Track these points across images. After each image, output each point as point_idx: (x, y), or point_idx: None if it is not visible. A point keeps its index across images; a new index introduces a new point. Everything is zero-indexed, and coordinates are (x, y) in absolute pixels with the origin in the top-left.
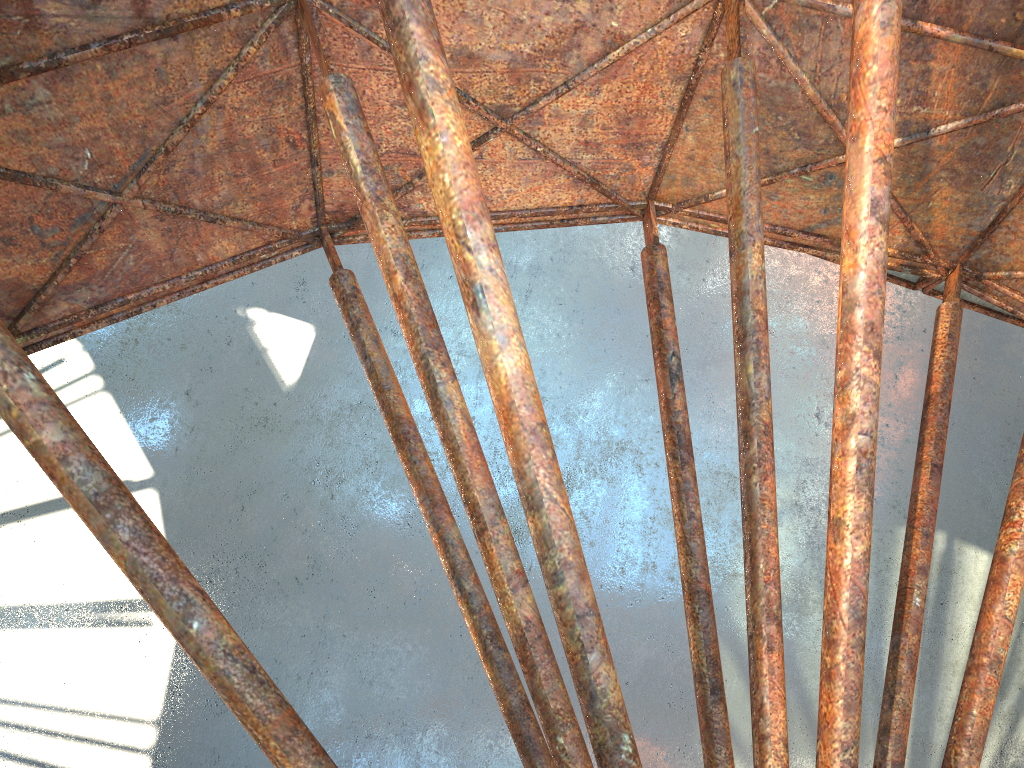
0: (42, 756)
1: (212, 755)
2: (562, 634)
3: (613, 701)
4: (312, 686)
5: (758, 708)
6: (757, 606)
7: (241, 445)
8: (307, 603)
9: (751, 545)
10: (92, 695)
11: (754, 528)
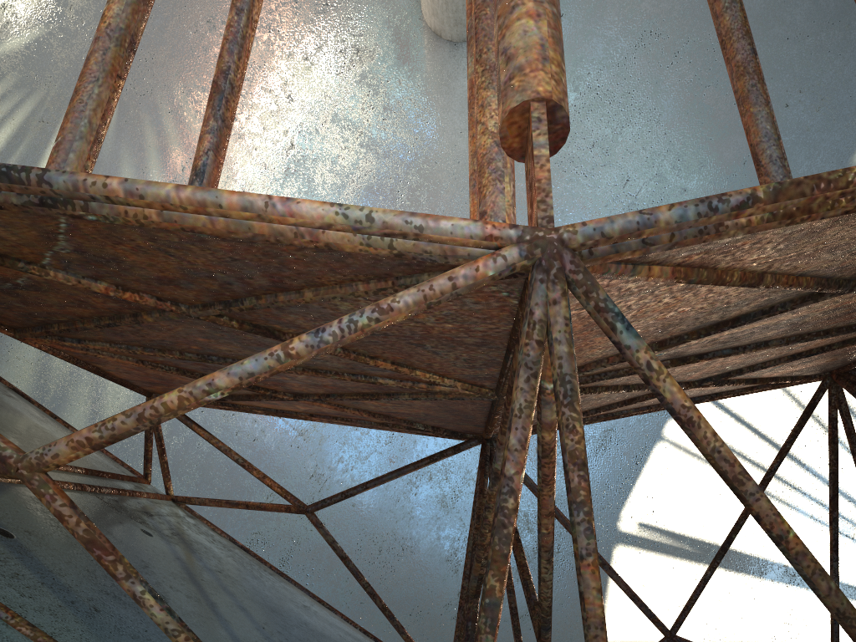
0: (754, 438)
1: None
2: None
3: None
4: None
5: None
6: None
7: None
8: None
9: None
10: (702, 477)
11: None
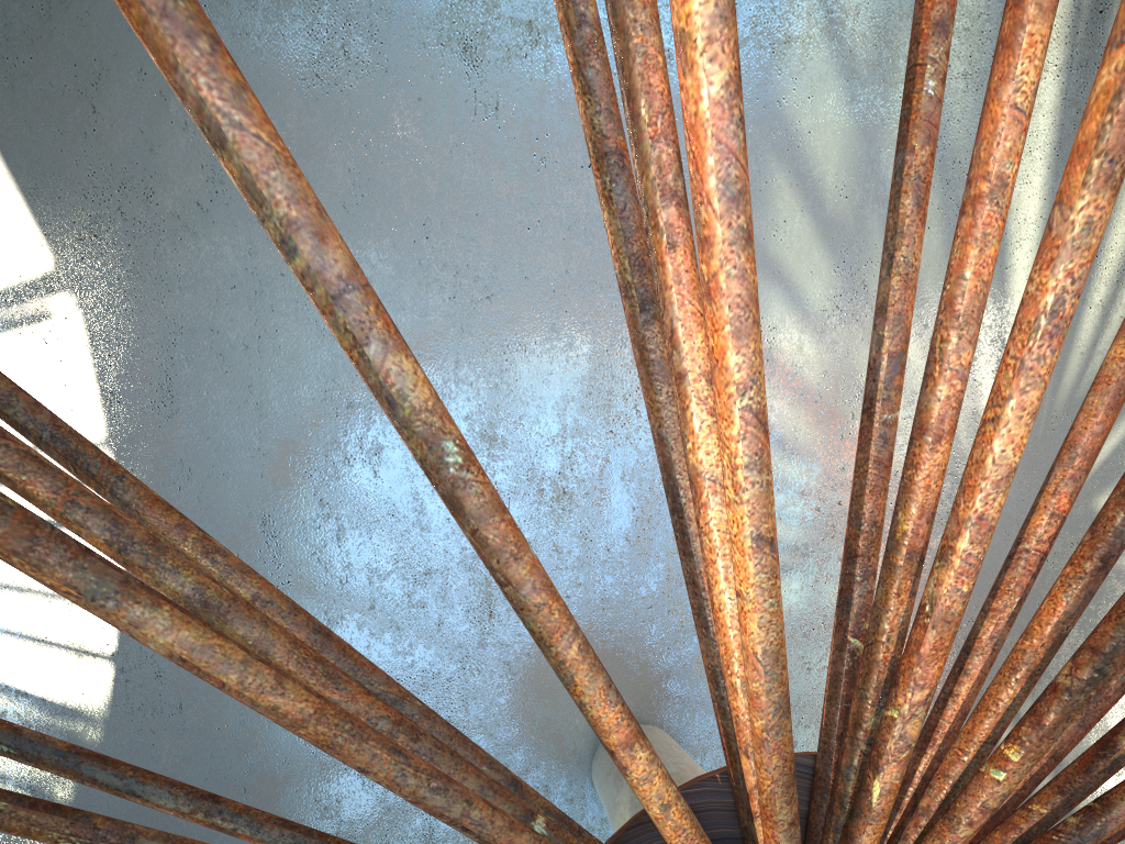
0: None
1: (182, 469)
2: (328, 326)
3: (418, 403)
4: (265, 355)
5: (669, 337)
6: (647, 182)
7: (54, 0)
8: (223, 239)
9: (625, 79)
10: None
11: (625, 47)
